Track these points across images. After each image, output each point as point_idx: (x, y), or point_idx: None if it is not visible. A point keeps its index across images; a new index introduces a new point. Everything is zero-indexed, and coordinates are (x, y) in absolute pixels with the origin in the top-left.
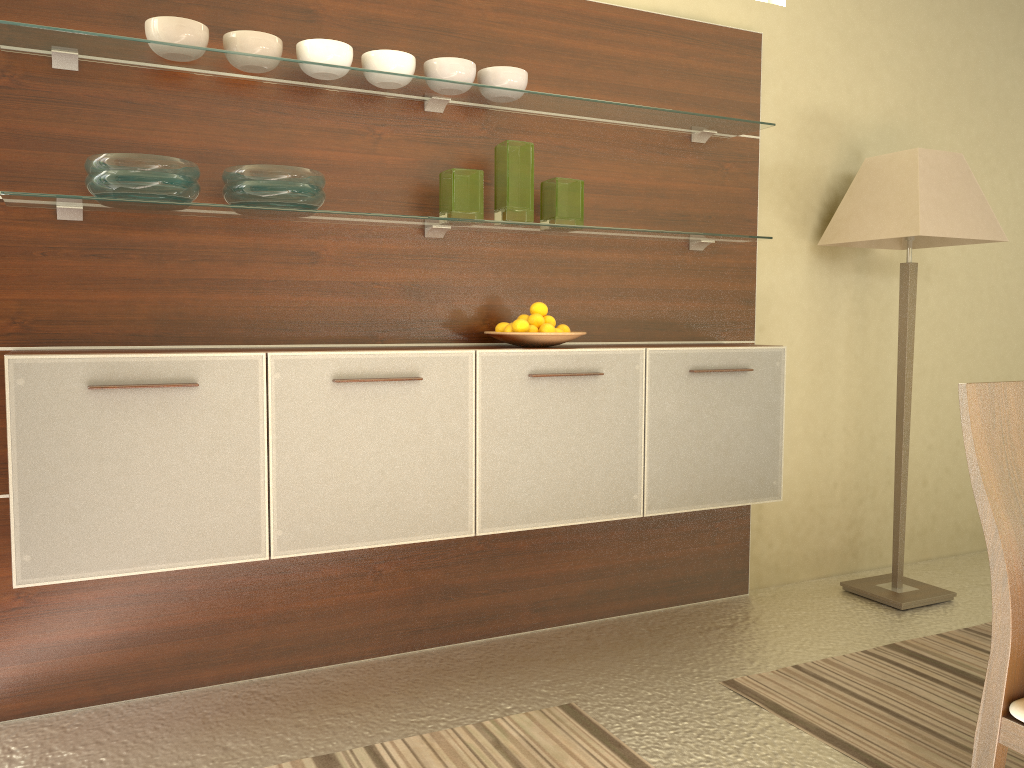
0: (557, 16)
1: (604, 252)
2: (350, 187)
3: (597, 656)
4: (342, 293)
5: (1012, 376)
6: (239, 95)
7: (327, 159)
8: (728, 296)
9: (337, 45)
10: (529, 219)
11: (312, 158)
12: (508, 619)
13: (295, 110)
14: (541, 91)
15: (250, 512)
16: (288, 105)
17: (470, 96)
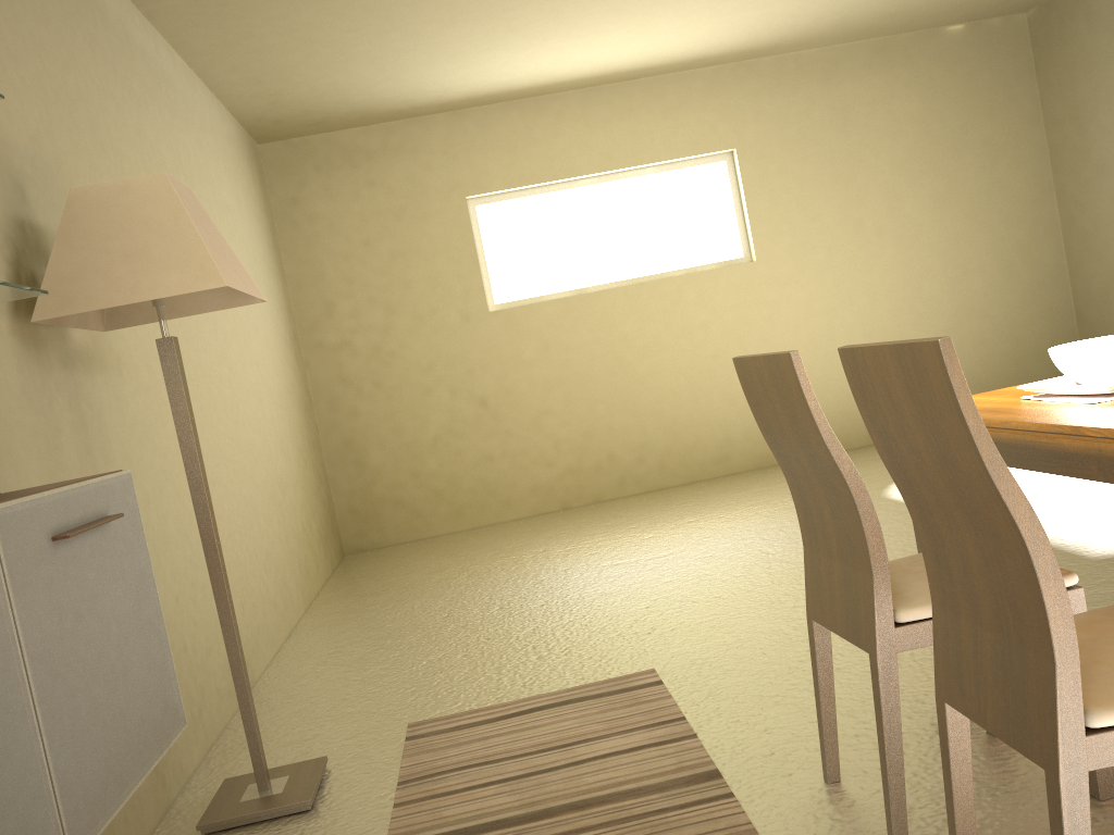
0: None
1: None
2: None
3: None
4: None
5: None
6: None
7: None
8: None
9: None
10: None
11: None
12: None
13: None
14: None
15: None
16: None
17: None
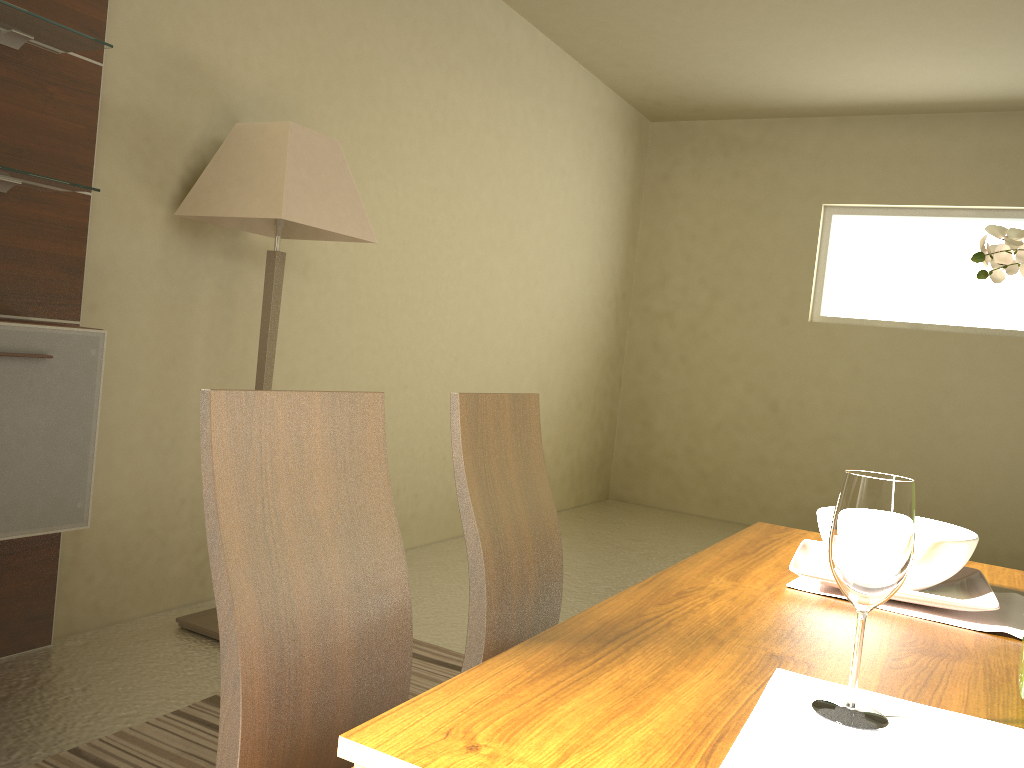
0: None
1: None
2: None
3: None
4: None
5: (385, 386)
6: None
7: None
8: (44, 259)
9: None
10: None
11: None
12: None
13: None
14: None
15: None
16: None
17: None
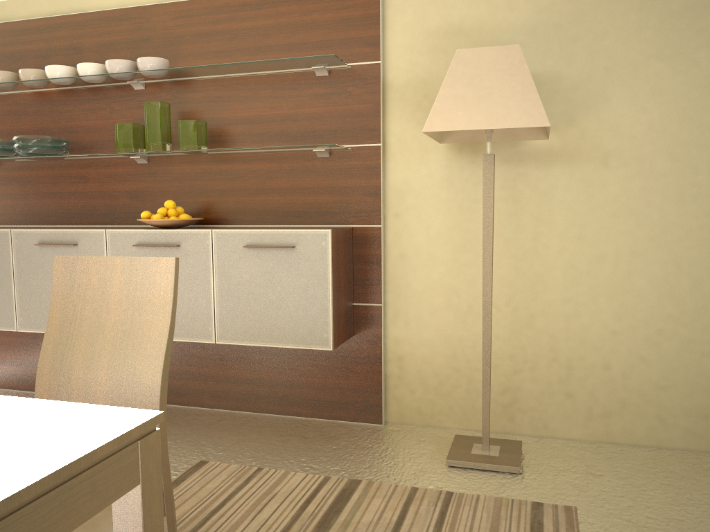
0: (212, 11)
1: (251, 164)
2: (100, 139)
3: (196, 429)
4: (99, 197)
5: None
6: (50, 99)
7: (89, 125)
8: (355, 190)
9: (53, 67)
10: (159, 149)
11: (82, 126)
12: (195, 397)
13: (74, 102)
14: (203, 63)
15: (8, 307)
16: (71, 100)
17: (136, 78)
